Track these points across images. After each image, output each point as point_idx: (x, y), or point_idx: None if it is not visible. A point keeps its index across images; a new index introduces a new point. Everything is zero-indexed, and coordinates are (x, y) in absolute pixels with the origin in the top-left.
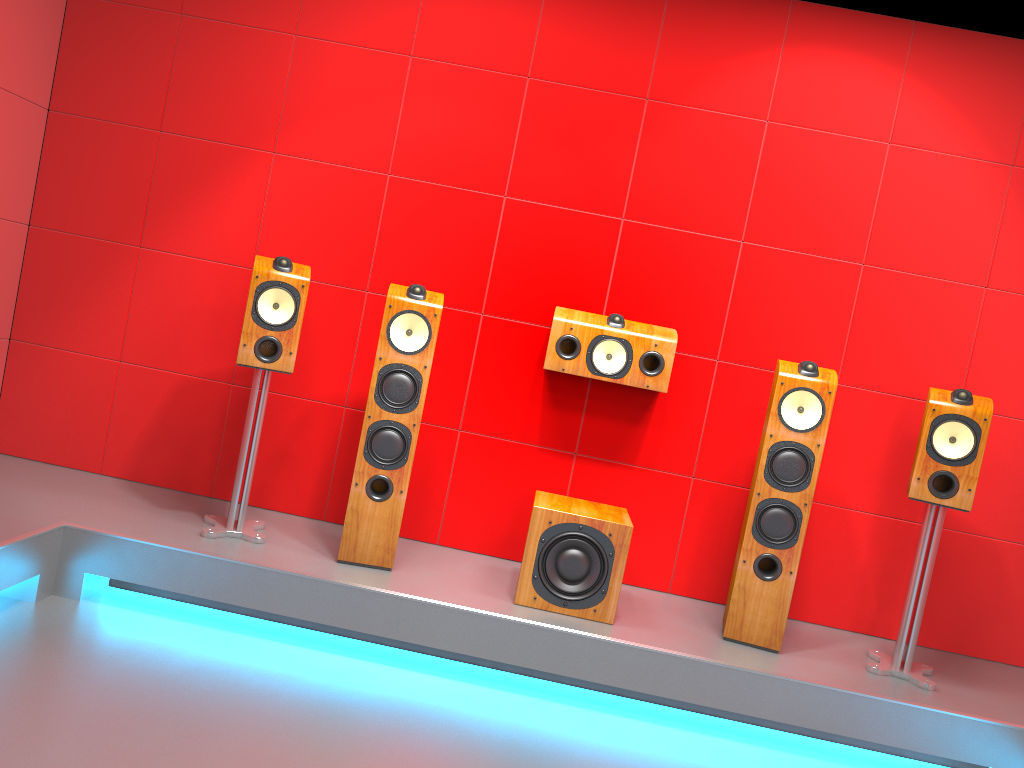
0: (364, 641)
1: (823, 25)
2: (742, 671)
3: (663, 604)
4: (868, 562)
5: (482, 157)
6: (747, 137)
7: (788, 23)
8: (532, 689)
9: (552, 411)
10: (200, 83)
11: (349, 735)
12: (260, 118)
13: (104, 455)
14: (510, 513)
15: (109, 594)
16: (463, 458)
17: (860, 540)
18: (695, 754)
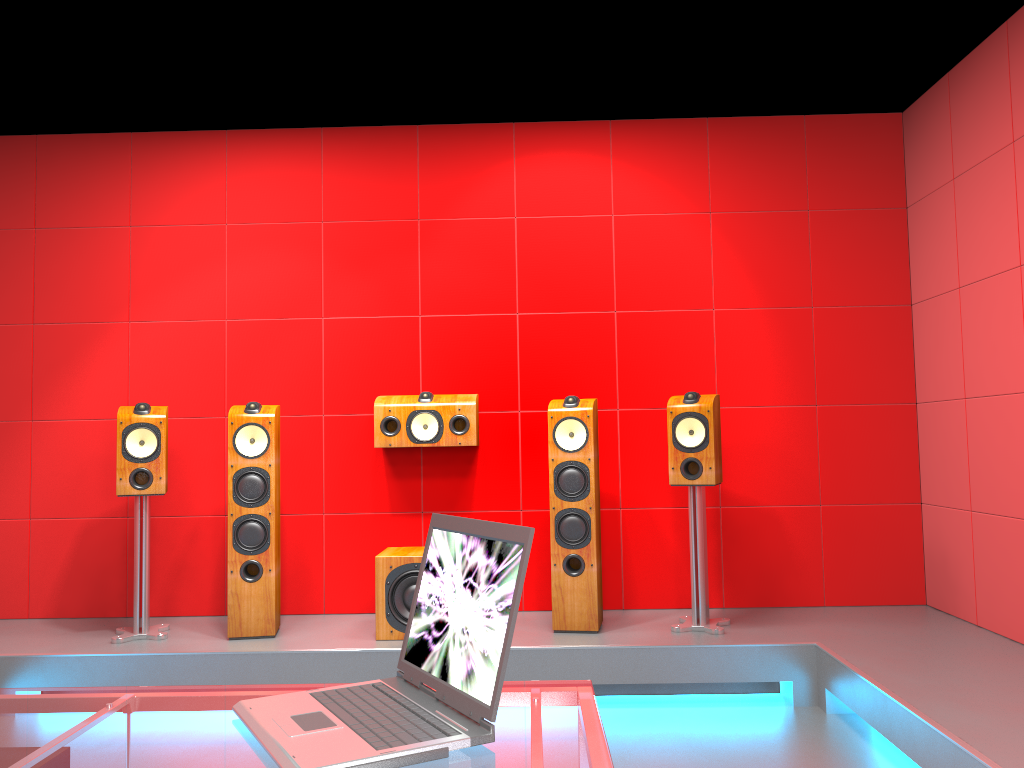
0: None
1: (541, 137)
2: (558, 649)
3: None
4: (677, 548)
5: (298, 290)
6: (503, 232)
7: (514, 141)
8: None
9: (396, 481)
10: (60, 279)
11: None
12: (113, 297)
13: (29, 601)
14: None
15: None
16: (331, 536)
17: (666, 531)
18: None
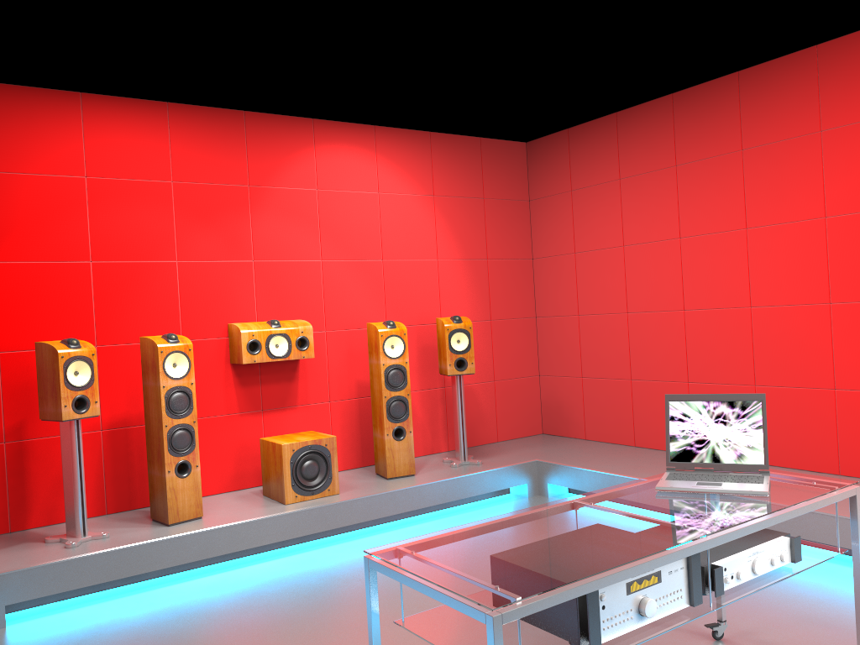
0: (203, 567)
1: (331, 132)
2: (413, 487)
3: (340, 477)
4: (422, 416)
5: (155, 238)
6: (309, 200)
7: (314, 132)
8: (313, 546)
9: (242, 389)
10: None
11: (275, 597)
12: None
13: None
14: (233, 460)
15: (15, 617)
16: None
17: (416, 406)
18: (411, 535)
